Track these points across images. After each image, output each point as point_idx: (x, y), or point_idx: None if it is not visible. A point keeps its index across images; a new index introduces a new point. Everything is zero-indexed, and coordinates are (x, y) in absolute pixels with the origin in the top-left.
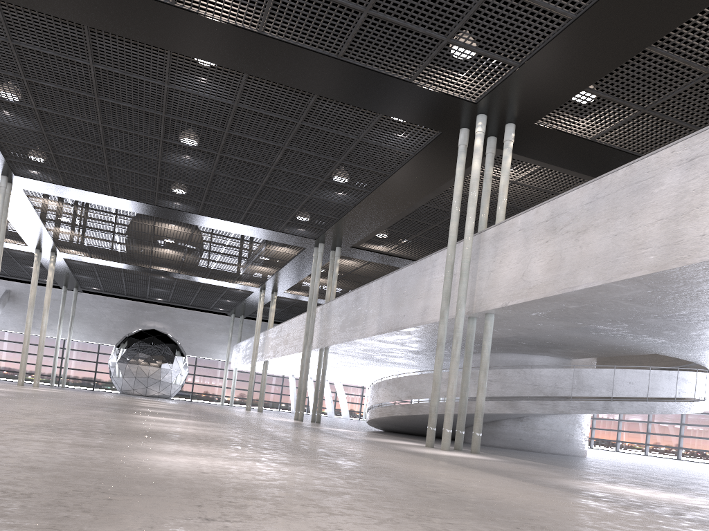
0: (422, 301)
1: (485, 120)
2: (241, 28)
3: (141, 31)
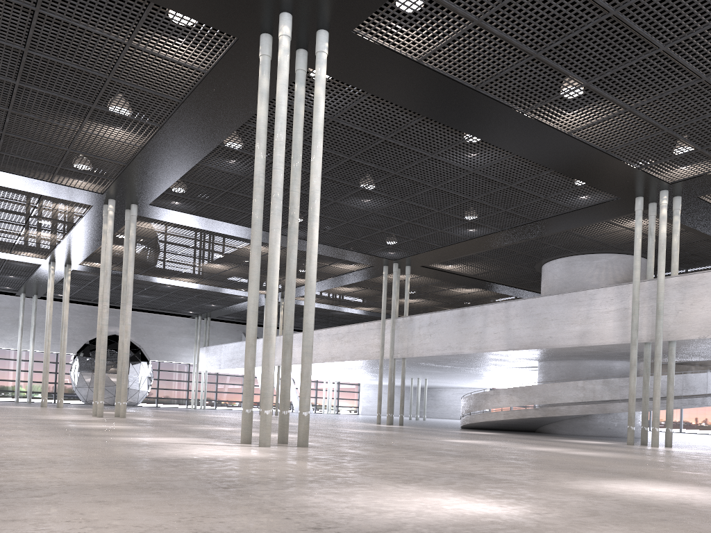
0: (578, 327)
1: (668, 195)
2: (558, 130)
3: (471, 125)
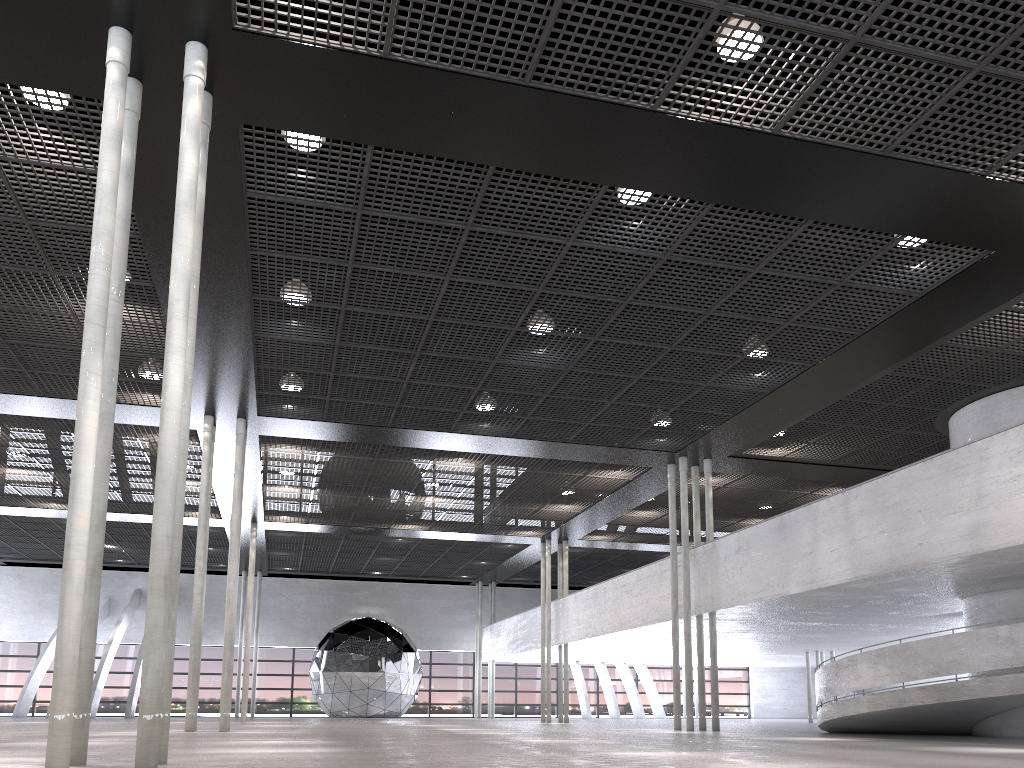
0: (964, 517)
1: None
2: (747, 129)
3: (579, 161)
